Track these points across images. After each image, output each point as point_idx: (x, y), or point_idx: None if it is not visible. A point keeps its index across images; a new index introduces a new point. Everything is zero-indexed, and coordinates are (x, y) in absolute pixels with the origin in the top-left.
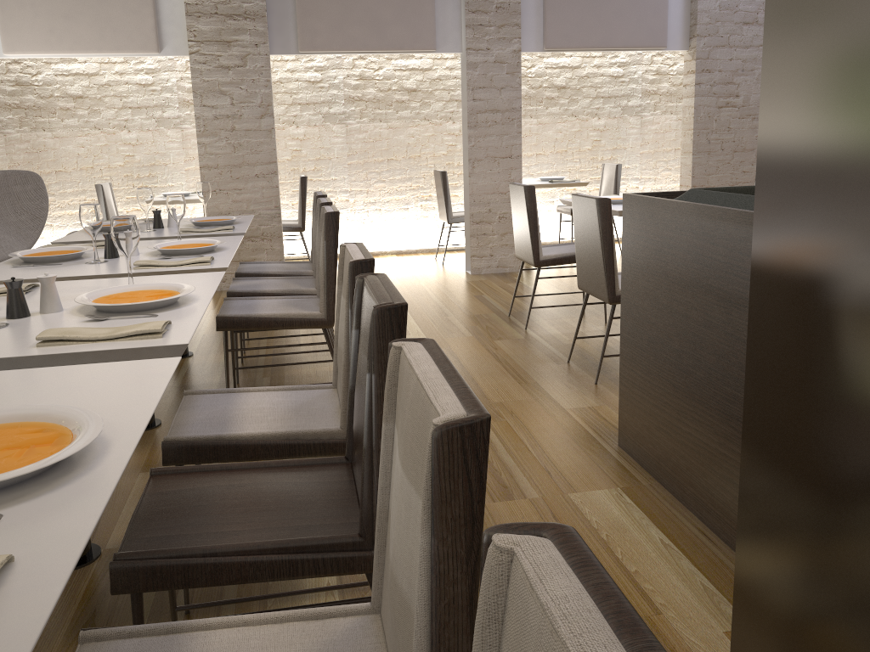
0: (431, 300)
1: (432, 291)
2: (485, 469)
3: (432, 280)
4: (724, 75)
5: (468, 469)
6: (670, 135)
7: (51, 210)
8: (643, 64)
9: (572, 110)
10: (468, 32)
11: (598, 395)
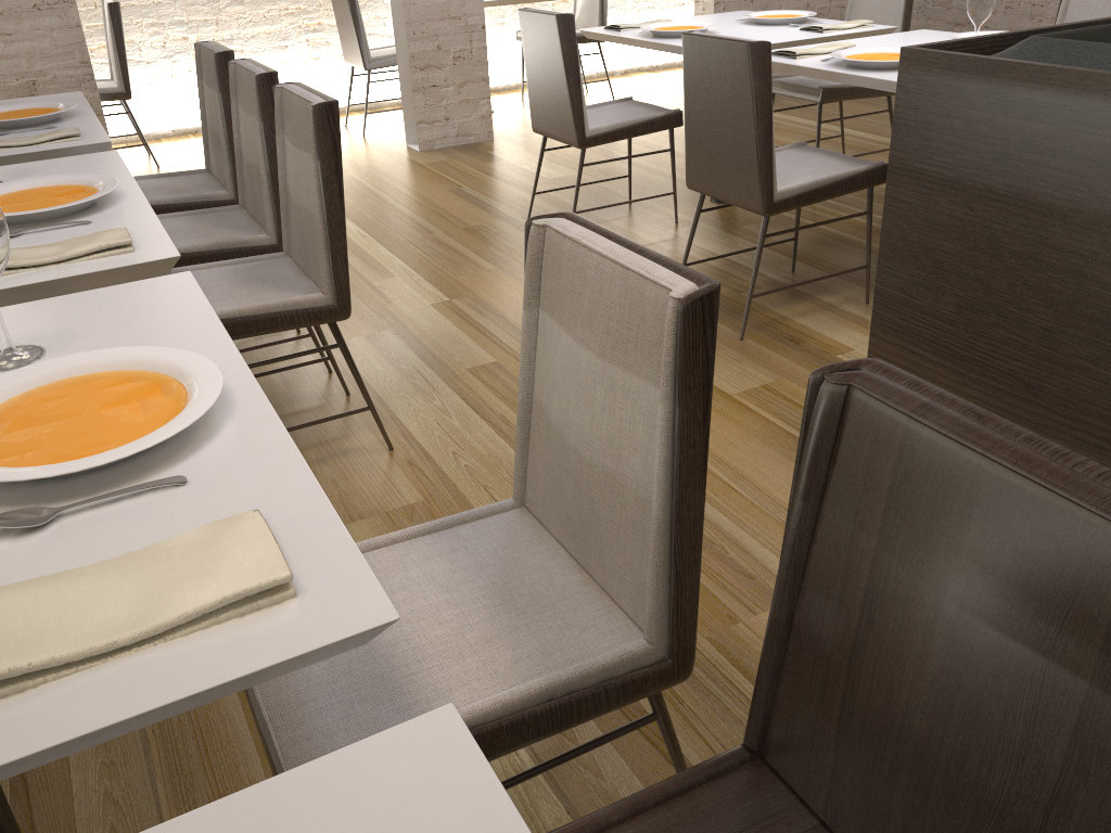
0: (388, 206)
1: (378, 188)
2: None
3: (365, 167)
4: None
5: None
6: None
7: None
8: None
9: None
10: None
11: (759, 360)
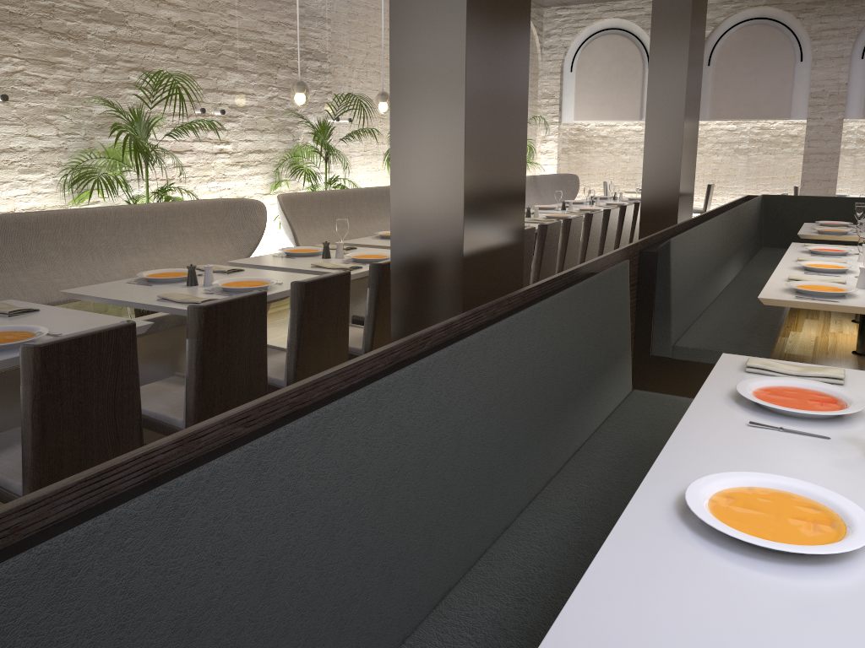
0: None
1: None
2: (609, 215)
3: None
4: None
5: (606, 215)
6: None
7: (582, 193)
8: None
9: None
10: (809, 109)
11: None
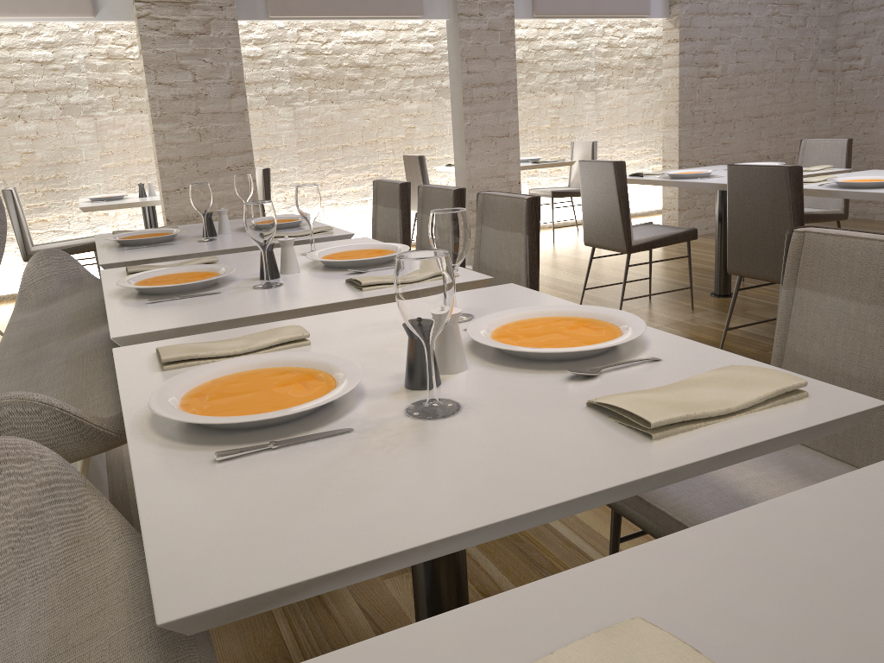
0: None
1: None
2: None
3: None
4: (704, 44)
5: None
6: (623, 110)
7: None
8: (596, 36)
9: (530, 86)
10: None
11: None
